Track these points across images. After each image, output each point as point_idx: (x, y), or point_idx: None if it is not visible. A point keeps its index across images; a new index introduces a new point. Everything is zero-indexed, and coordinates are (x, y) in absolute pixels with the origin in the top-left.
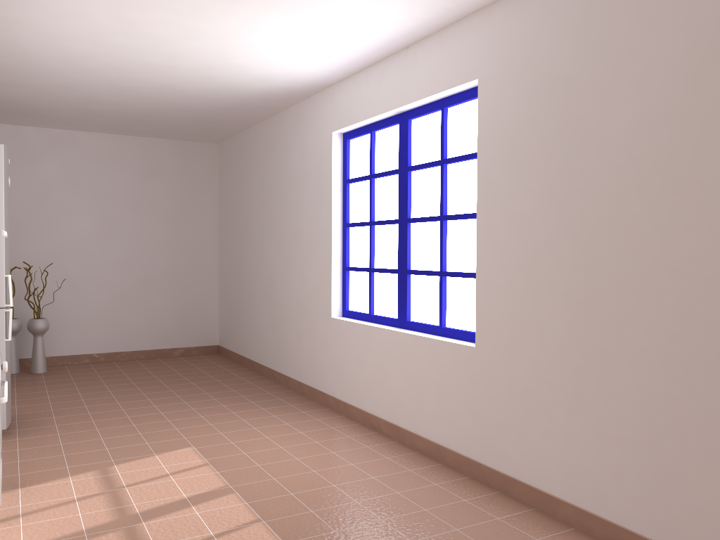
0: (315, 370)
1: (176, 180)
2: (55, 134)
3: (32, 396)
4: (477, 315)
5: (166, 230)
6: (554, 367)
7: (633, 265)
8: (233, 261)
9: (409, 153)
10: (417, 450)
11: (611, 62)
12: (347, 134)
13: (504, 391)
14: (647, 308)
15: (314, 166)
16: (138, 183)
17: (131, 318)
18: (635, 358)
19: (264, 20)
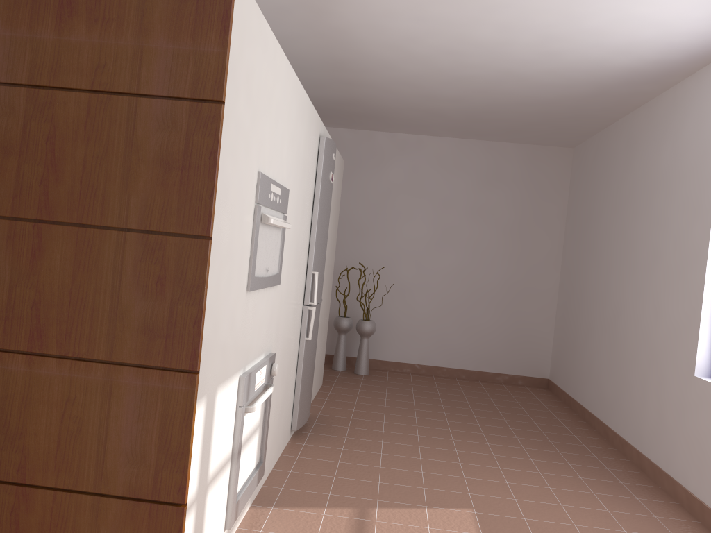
0: (662, 443)
1: (519, 188)
2: (404, 139)
3: (342, 398)
4: None
5: (503, 242)
6: None
7: None
8: (574, 285)
9: None
10: None
11: None
12: None
13: None
14: None
15: (690, 165)
16: (479, 191)
17: (456, 333)
18: None
19: None
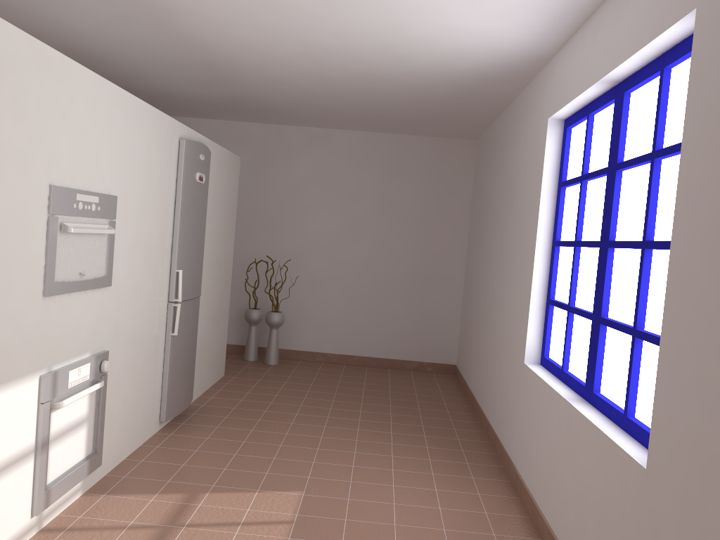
0: (506, 426)
1: (425, 180)
2: (312, 133)
3: (237, 388)
4: (654, 416)
5: (411, 233)
6: None
7: None
8: (472, 274)
9: (621, 143)
10: None
11: None
12: (568, 121)
13: None
14: None
15: (531, 164)
16: (386, 183)
17: (367, 322)
18: None
19: None
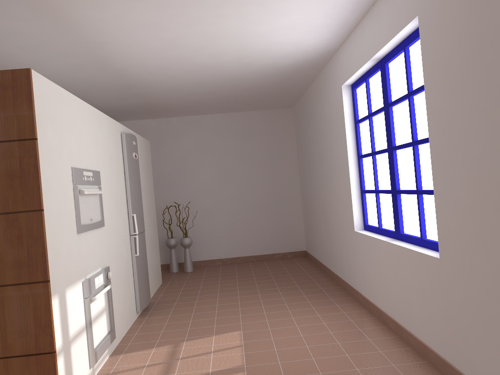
0: (350, 272)
1: (266, 137)
2: (189, 119)
3: (174, 288)
4: (438, 229)
5: (262, 172)
6: (499, 281)
7: None
8: (306, 190)
9: (389, 92)
10: (411, 346)
11: None
12: (353, 85)
13: (463, 301)
14: None
15: (335, 114)
16: (241, 143)
17: (245, 234)
18: None
19: (247, 14)
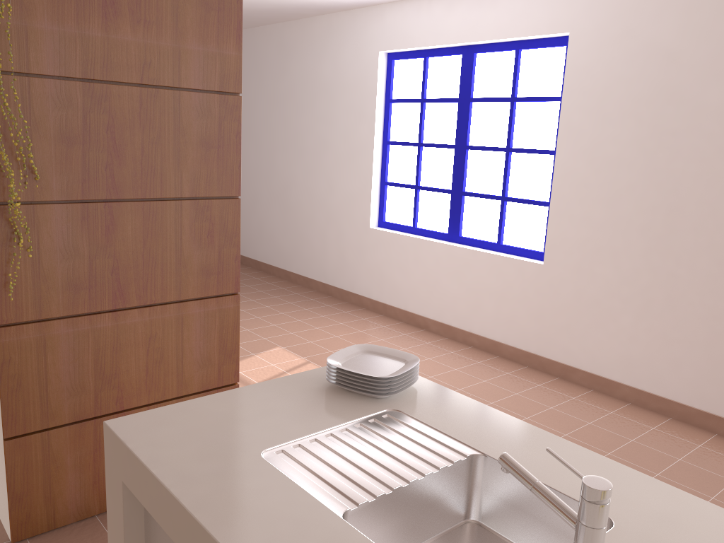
0: (345, 274)
1: None
2: None
3: None
4: (548, 238)
5: None
6: (624, 284)
7: (711, 212)
8: None
9: (472, 85)
10: (470, 345)
11: (714, 46)
12: (393, 55)
13: (571, 301)
14: (720, 245)
15: (352, 81)
16: None
17: None
18: (703, 281)
19: None
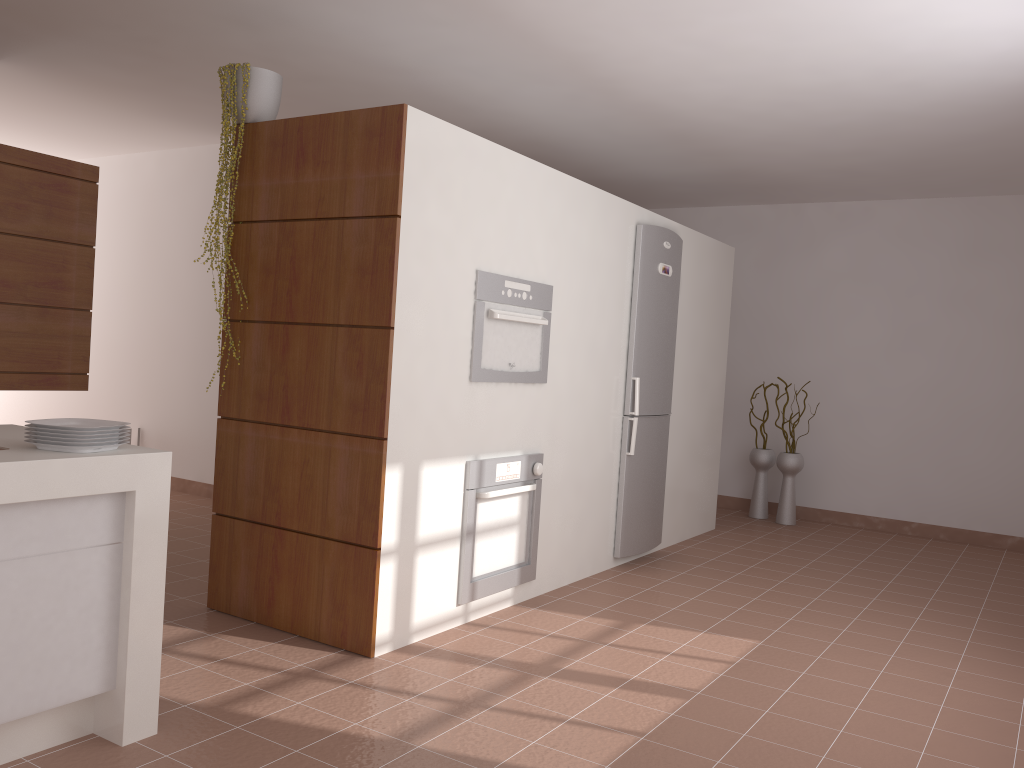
0: None
1: None
2: (844, 209)
3: (725, 542)
4: None
5: (1001, 341)
6: None
7: None
8: None
9: None
10: None
11: None
12: None
13: None
14: None
15: None
16: (959, 269)
17: (931, 474)
18: None
19: None
